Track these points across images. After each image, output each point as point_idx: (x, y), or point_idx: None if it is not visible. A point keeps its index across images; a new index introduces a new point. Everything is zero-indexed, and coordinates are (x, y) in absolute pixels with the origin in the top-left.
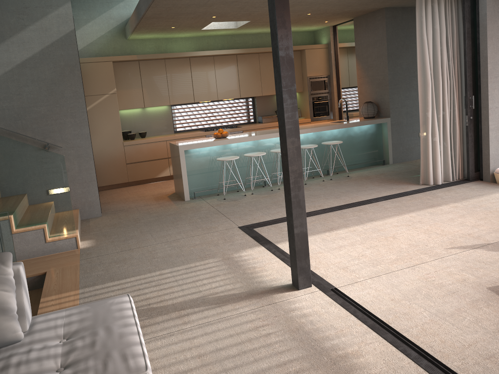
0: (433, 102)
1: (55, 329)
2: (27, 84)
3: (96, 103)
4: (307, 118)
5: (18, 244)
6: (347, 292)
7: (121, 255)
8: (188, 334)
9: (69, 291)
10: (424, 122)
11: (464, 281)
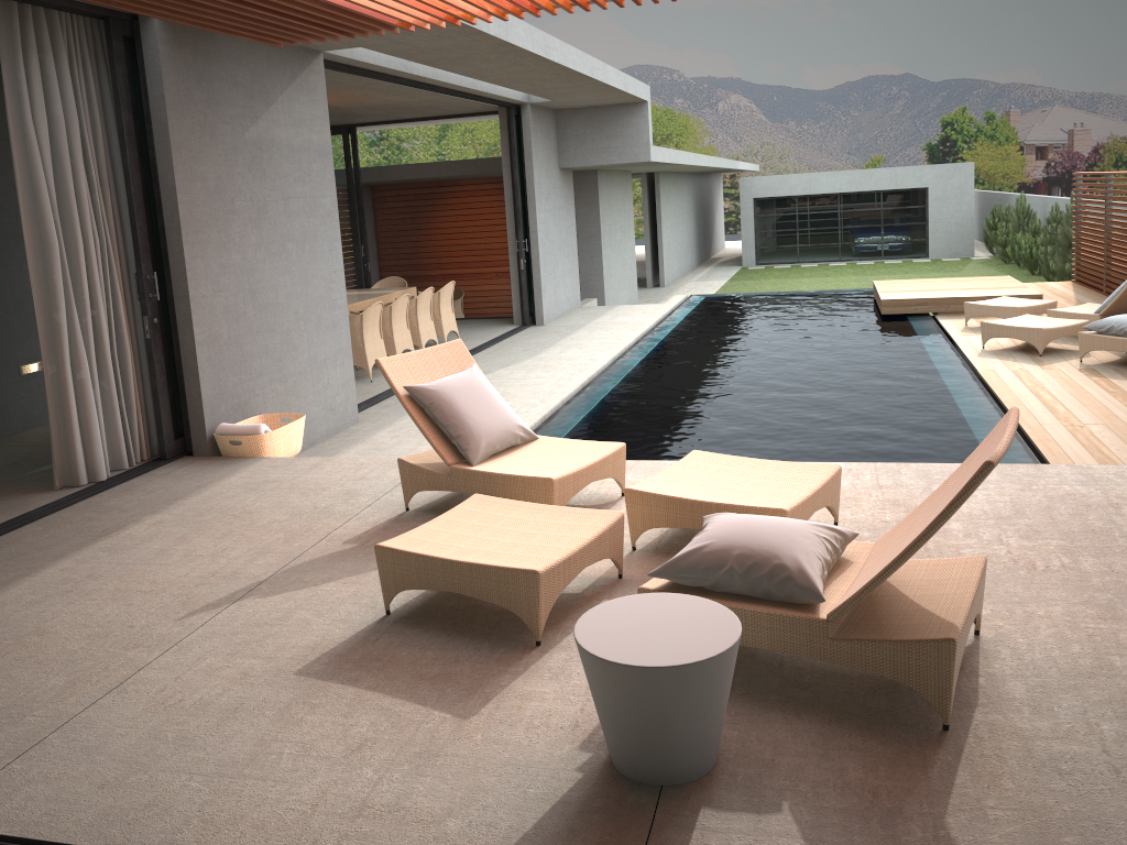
0: (69, 287)
1: None
2: None
3: None
4: None
5: None
6: None
7: None
8: None
9: None
10: (50, 338)
11: (247, 677)
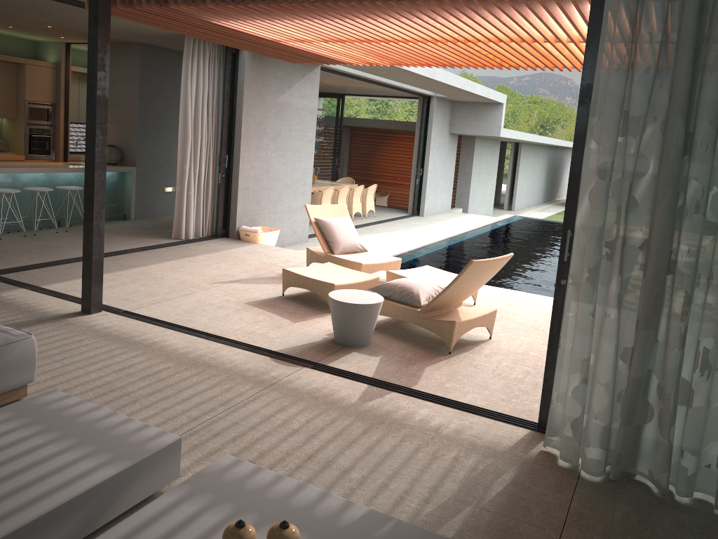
0: (192, 155)
1: None
2: None
3: None
4: (20, 155)
5: None
6: (137, 313)
7: None
8: None
9: None
10: (181, 175)
11: (228, 301)
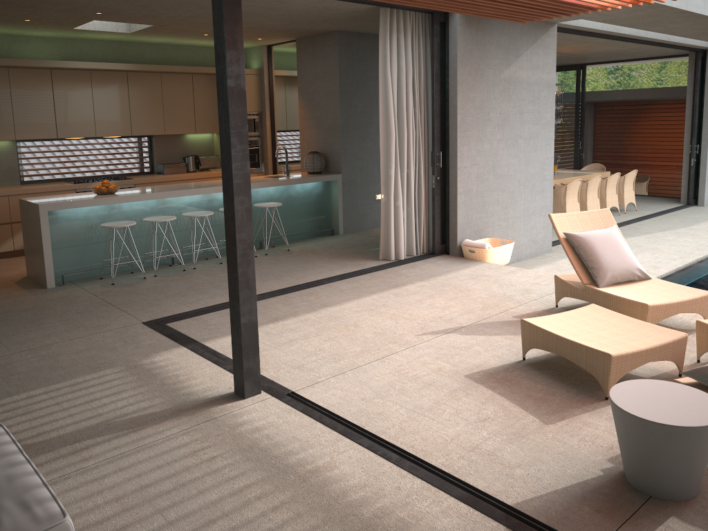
0: (397, 156)
1: None
2: None
3: None
4: None
5: None
6: (308, 395)
7: None
8: (94, 474)
9: None
10: (385, 182)
11: (440, 371)
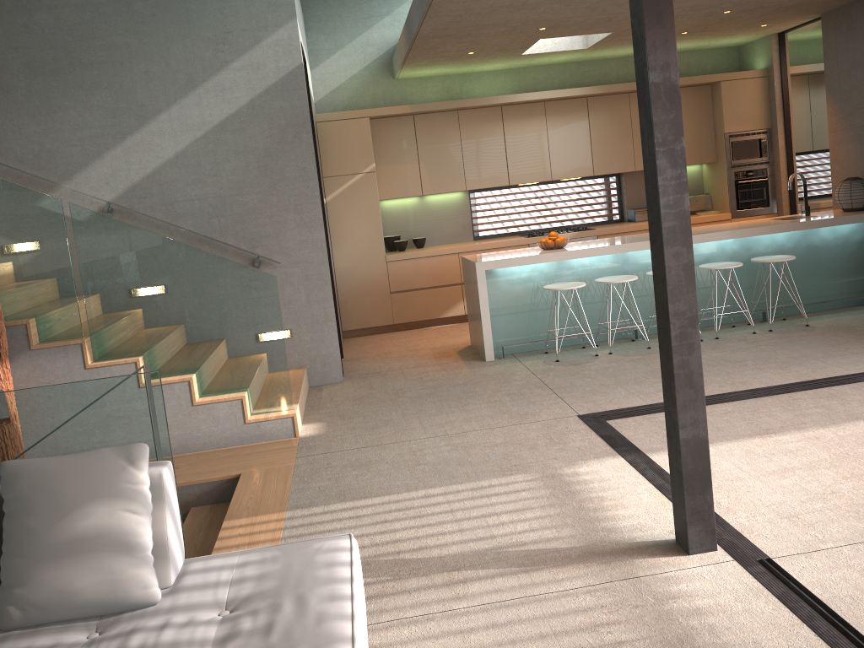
0: None
1: (215, 589)
2: (228, 159)
3: (342, 190)
4: (724, 212)
5: (203, 423)
6: (796, 570)
7: (364, 455)
8: (461, 622)
9: (269, 513)
10: None
11: None
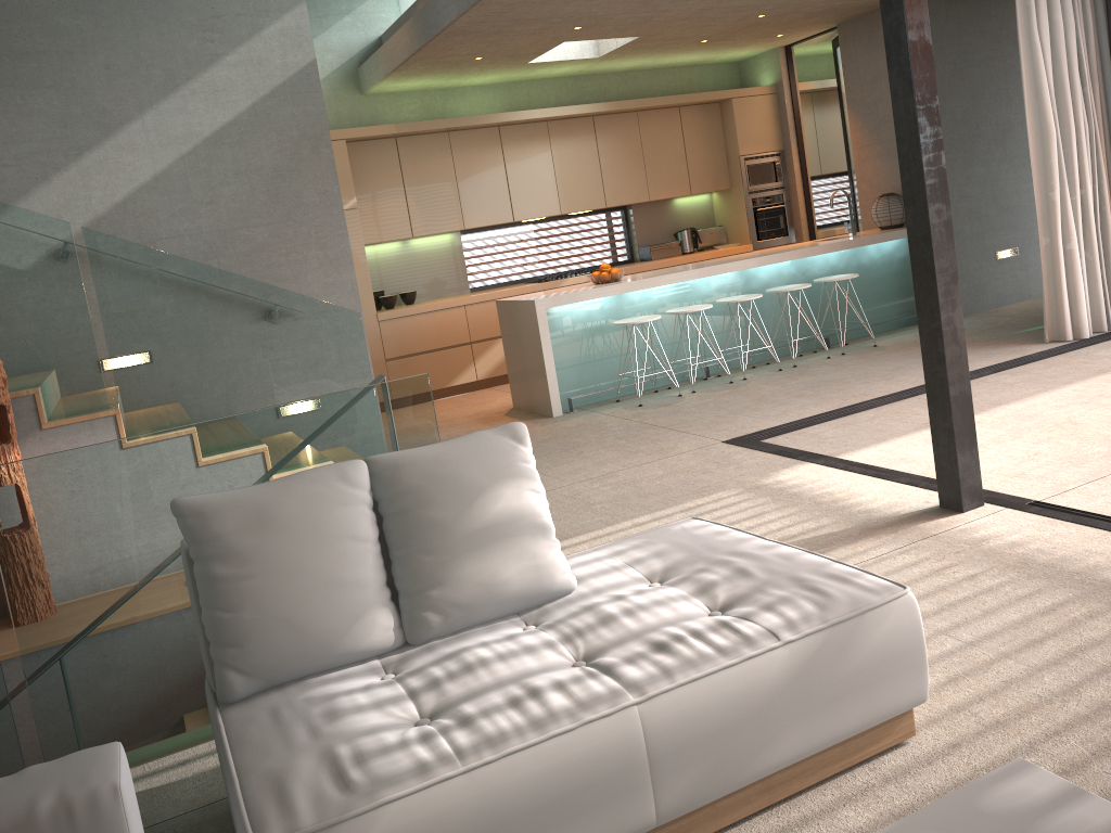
0: (1062, 169)
1: (620, 571)
2: (227, 181)
3: None
4: (744, 244)
5: None
6: (1063, 506)
7: None
8: None
9: None
10: (1045, 214)
11: None
